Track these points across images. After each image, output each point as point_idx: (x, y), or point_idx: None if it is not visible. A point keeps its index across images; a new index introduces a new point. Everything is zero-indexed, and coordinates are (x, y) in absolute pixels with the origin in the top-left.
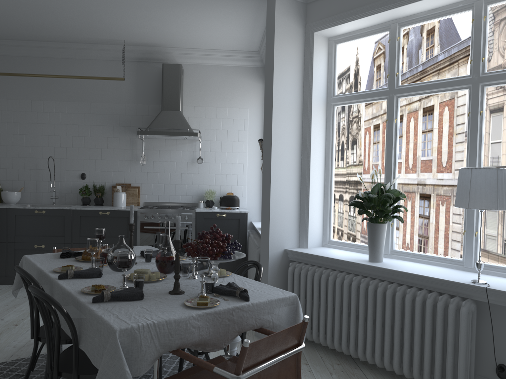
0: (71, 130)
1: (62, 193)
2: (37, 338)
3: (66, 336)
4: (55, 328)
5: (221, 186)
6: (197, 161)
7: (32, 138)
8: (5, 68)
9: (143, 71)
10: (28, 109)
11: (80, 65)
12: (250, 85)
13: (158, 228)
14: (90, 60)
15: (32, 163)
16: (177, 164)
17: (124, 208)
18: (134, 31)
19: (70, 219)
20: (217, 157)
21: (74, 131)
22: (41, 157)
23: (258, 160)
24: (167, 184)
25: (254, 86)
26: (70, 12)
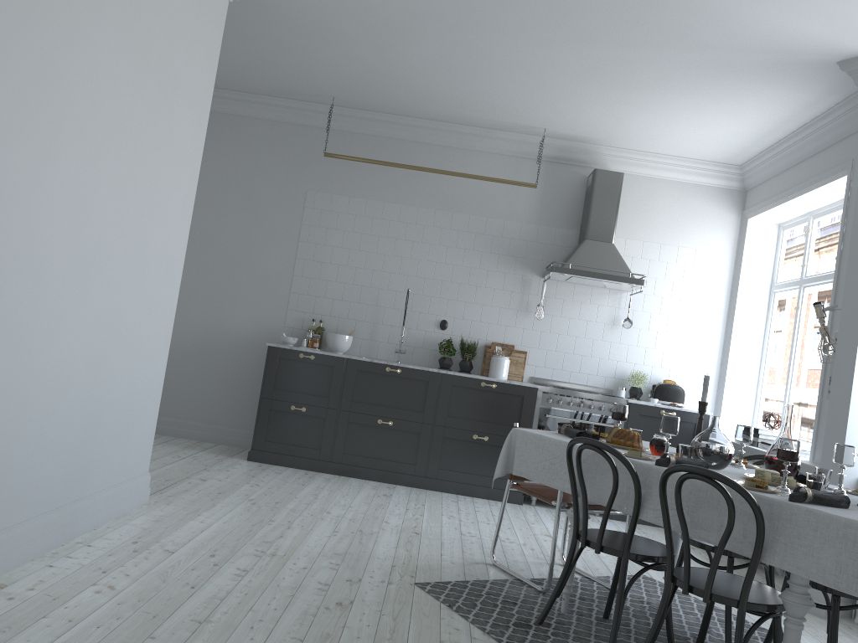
0: (435, 253)
1: (408, 347)
2: (600, 546)
3: (639, 551)
4: (605, 539)
5: (653, 368)
6: (621, 323)
7: (376, 259)
8: (354, 152)
9: (554, 176)
10: (377, 214)
11: (462, 158)
12: (718, 215)
13: (568, 420)
14: (478, 152)
15: (372, 296)
16: (588, 324)
17: (519, 382)
18: (575, 117)
19: (436, 387)
20: (652, 321)
21: (440, 255)
22: (385, 288)
23: (716, 334)
24: (568, 354)
25: (723, 218)
26: (511, 82)
